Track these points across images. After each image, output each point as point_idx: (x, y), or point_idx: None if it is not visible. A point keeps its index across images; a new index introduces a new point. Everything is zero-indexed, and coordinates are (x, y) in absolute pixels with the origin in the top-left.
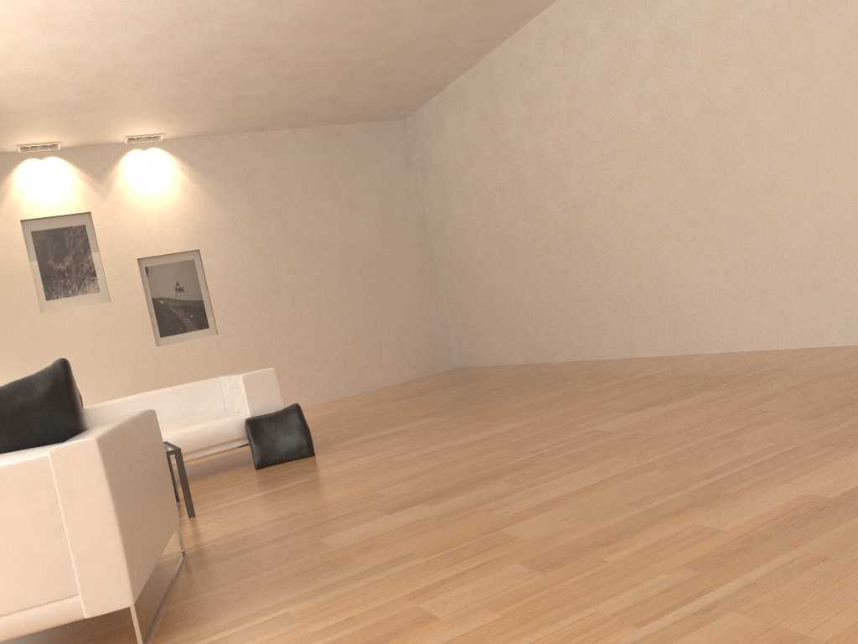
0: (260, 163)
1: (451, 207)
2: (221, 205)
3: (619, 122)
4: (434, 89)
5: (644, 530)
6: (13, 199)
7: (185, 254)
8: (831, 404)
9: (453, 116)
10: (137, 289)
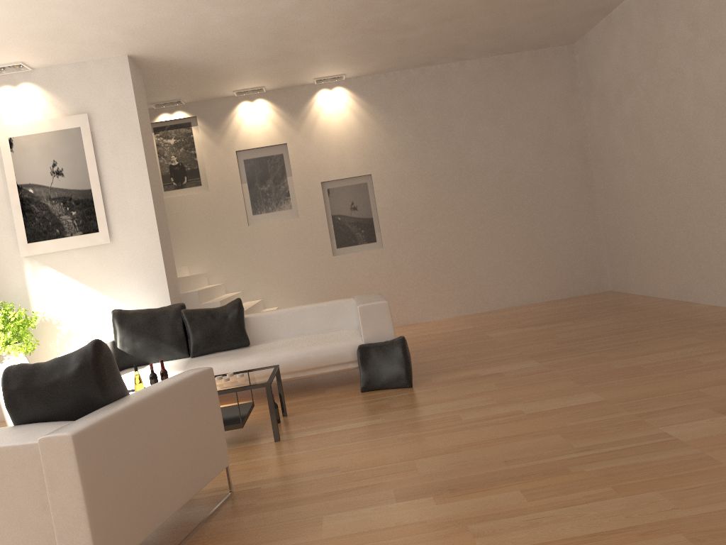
0: (427, 95)
1: (610, 133)
2: (391, 135)
3: None
4: (598, 13)
5: None
6: (231, 134)
7: (359, 178)
8: None
9: (617, 40)
10: (320, 208)
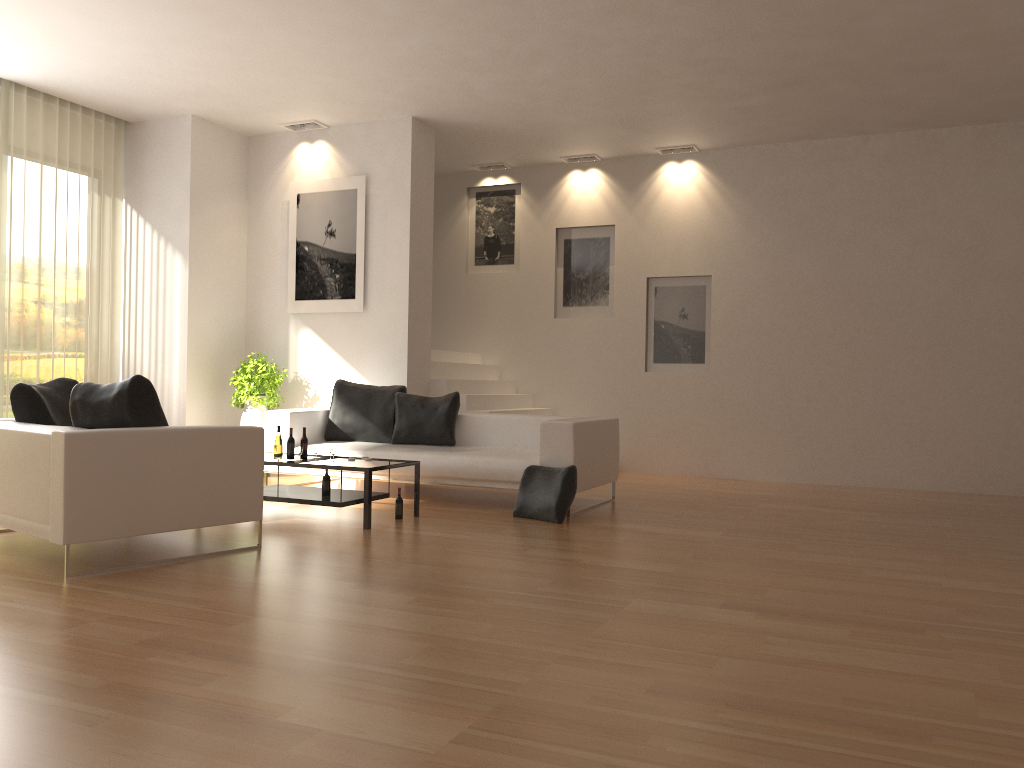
0: (806, 178)
1: None
2: (747, 228)
3: None
4: None
5: (221, 661)
6: (554, 207)
7: (697, 278)
8: (741, 697)
9: None
10: (639, 309)
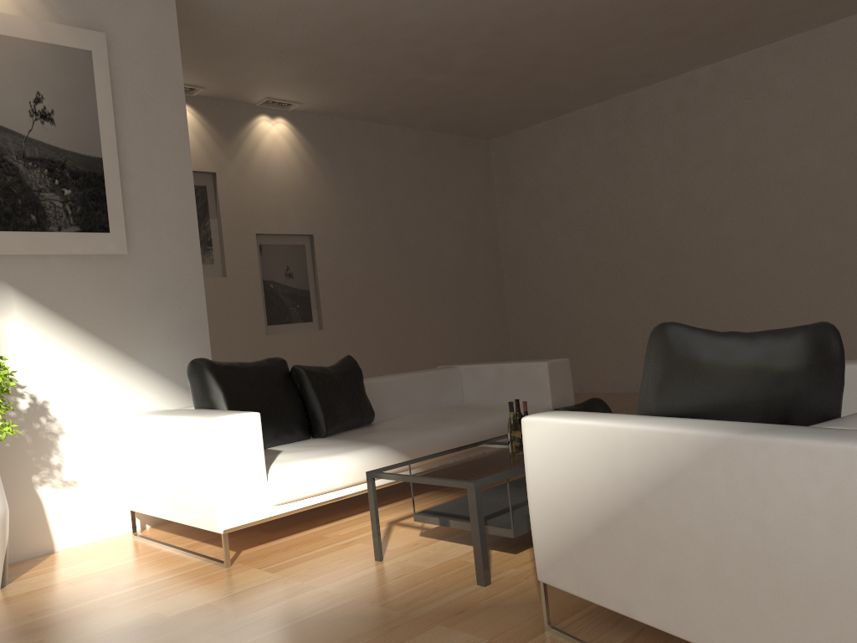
0: (372, 155)
1: (541, 232)
2: (336, 192)
3: (804, 172)
4: (552, 114)
5: None
6: None
7: (298, 237)
8: None
9: (566, 144)
10: (253, 268)
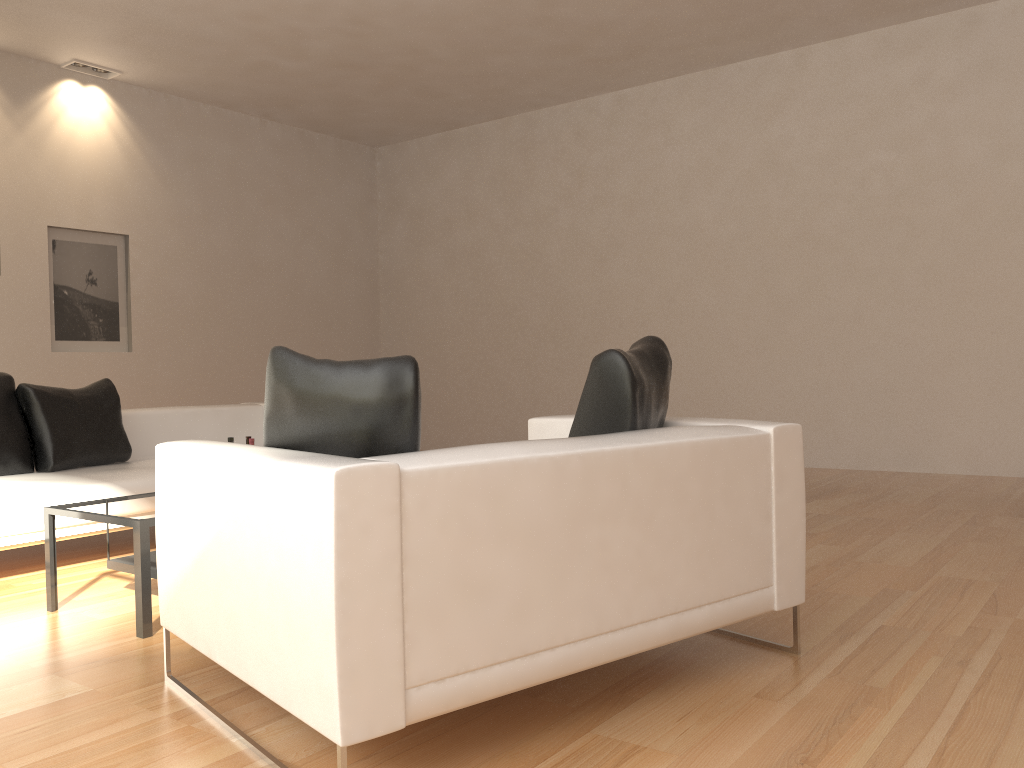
0: (218, 147)
1: (424, 262)
2: (165, 186)
3: (694, 223)
4: (444, 127)
5: None
6: None
7: (108, 236)
8: (1013, 509)
9: (458, 162)
10: (40, 267)
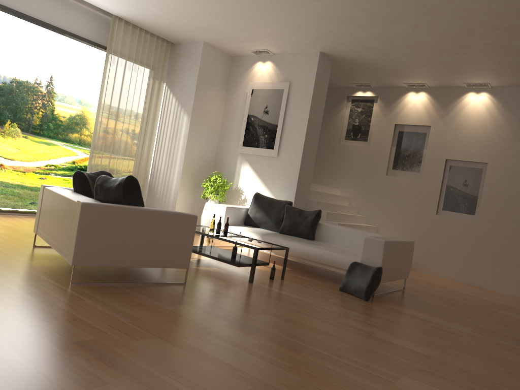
0: None
1: None
2: (516, 137)
3: None
4: None
5: (113, 370)
6: (395, 112)
7: (477, 164)
8: None
9: None
10: (438, 177)
